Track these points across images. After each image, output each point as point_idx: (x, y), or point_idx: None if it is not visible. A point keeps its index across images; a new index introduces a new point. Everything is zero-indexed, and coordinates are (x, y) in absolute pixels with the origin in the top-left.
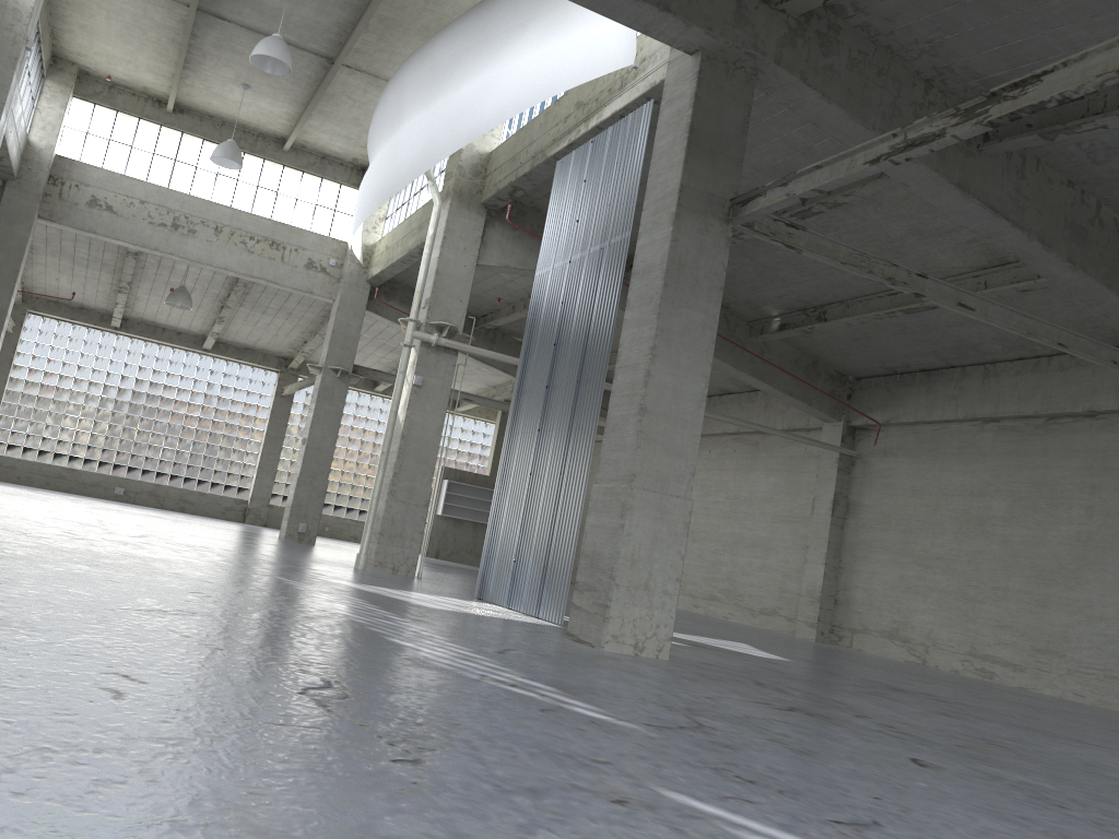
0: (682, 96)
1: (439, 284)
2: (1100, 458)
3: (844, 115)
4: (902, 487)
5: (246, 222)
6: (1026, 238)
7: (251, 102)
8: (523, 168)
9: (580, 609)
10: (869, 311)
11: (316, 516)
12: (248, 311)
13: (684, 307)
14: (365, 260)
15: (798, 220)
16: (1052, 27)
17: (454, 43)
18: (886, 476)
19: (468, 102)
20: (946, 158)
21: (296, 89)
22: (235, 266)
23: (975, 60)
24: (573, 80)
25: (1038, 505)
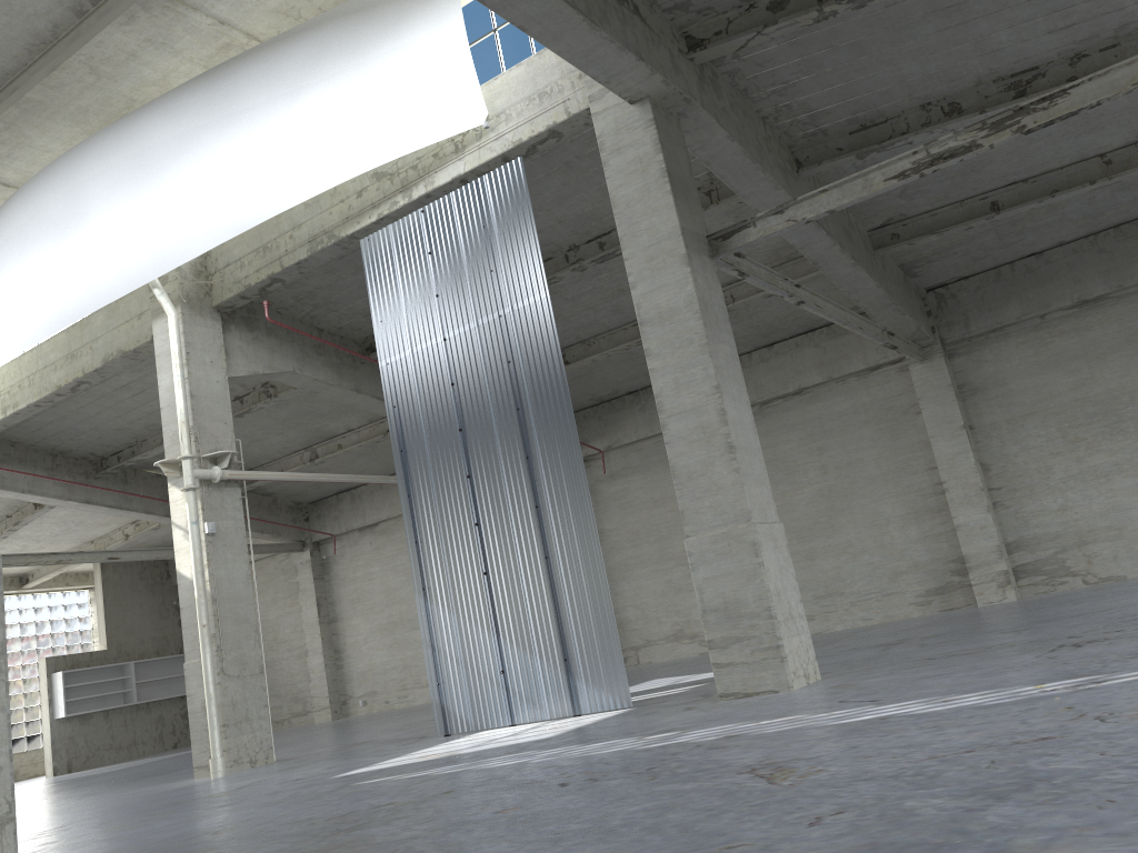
0: (637, 144)
1: (198, 409)
2: (818, 424)
3: (739, 151)
4: (641, 502)
5: None
6: (832, 244)
7: None
8: (295, 255)
9: (732, 664)
10: (616, 344)
11: None
12: None
13: (719, 342)
14: None
15: (595, 264)
16: (895, 64)
17: (176, 122)
18: (621, 497)
19: (228, 187)
20: (789, 183)
21: None
22: None
23: (815, 97)
24: (402, 147)
25: (778, 478)
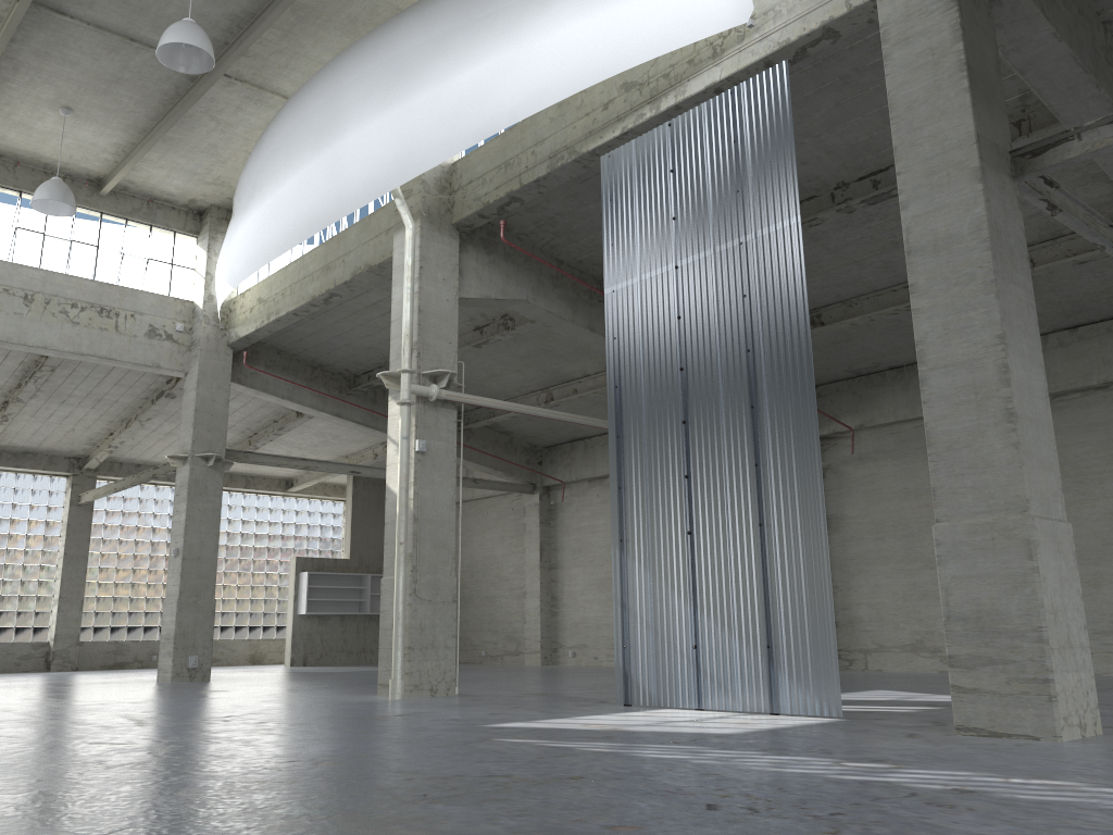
0: (931, 31)
1: (424, 324)
2: None
3: (1067, 55)
4: (891, 491)
5: (63, 286)
6: None
7: (68, 131)
8: (534, 172)
9: (978, 691)
10: (881, 307)
11: (207, 643)
12: (41, 404)
13: (1011, 282)
14: (222, 320)
15: (866, 206)
16: None
17: (430, 25)
18: (869, 483)
19: (472, 92)
20: None
21: (141, 110)
22: (57, 342)
23: None
24: (653, 49)
25: (1063, 485)
